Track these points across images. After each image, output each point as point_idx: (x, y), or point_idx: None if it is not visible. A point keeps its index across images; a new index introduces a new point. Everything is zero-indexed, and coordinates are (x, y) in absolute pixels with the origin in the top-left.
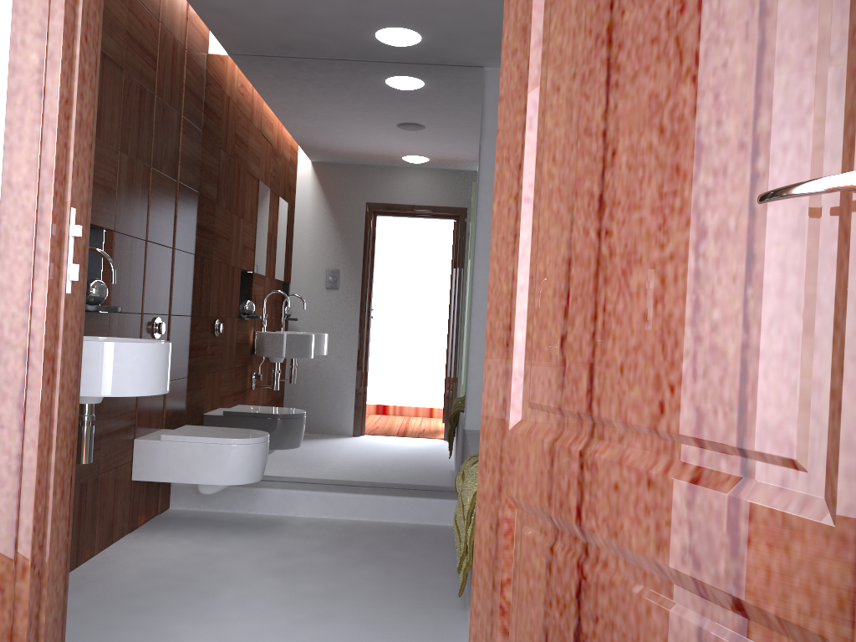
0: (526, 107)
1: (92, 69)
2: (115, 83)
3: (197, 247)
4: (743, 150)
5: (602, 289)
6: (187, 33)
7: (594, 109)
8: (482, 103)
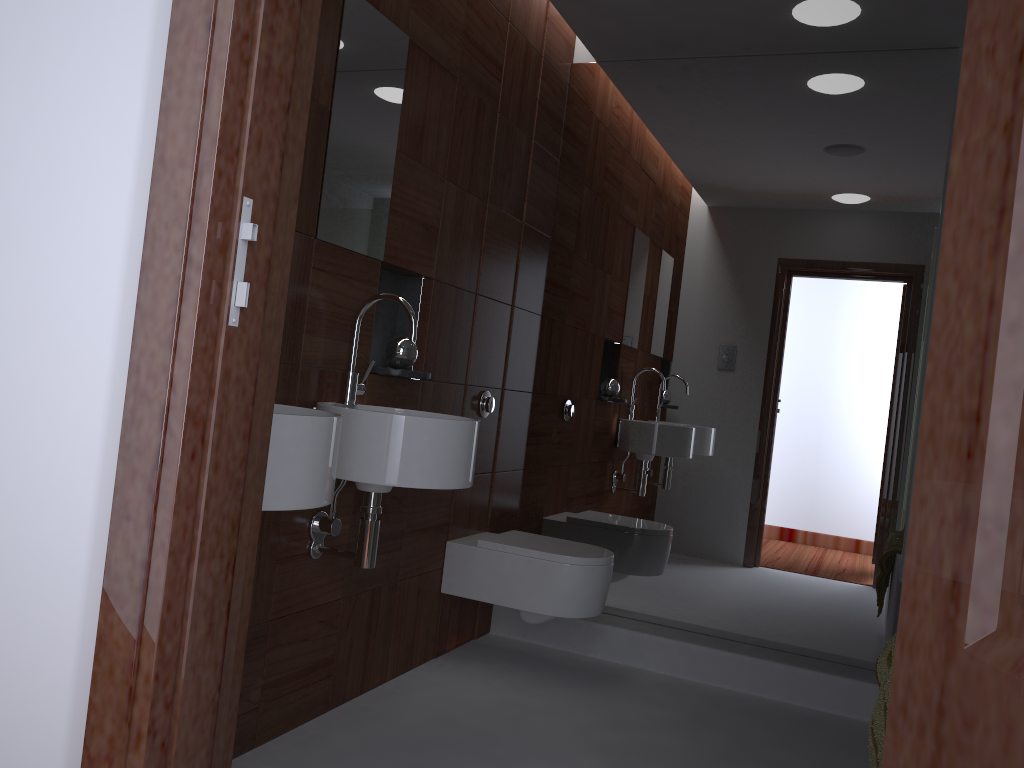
0: None
1: None
2: (445, 95)
3: (544, 307)
4: None
5: None
6: (545, 37)
7: None
8: (954, 101)
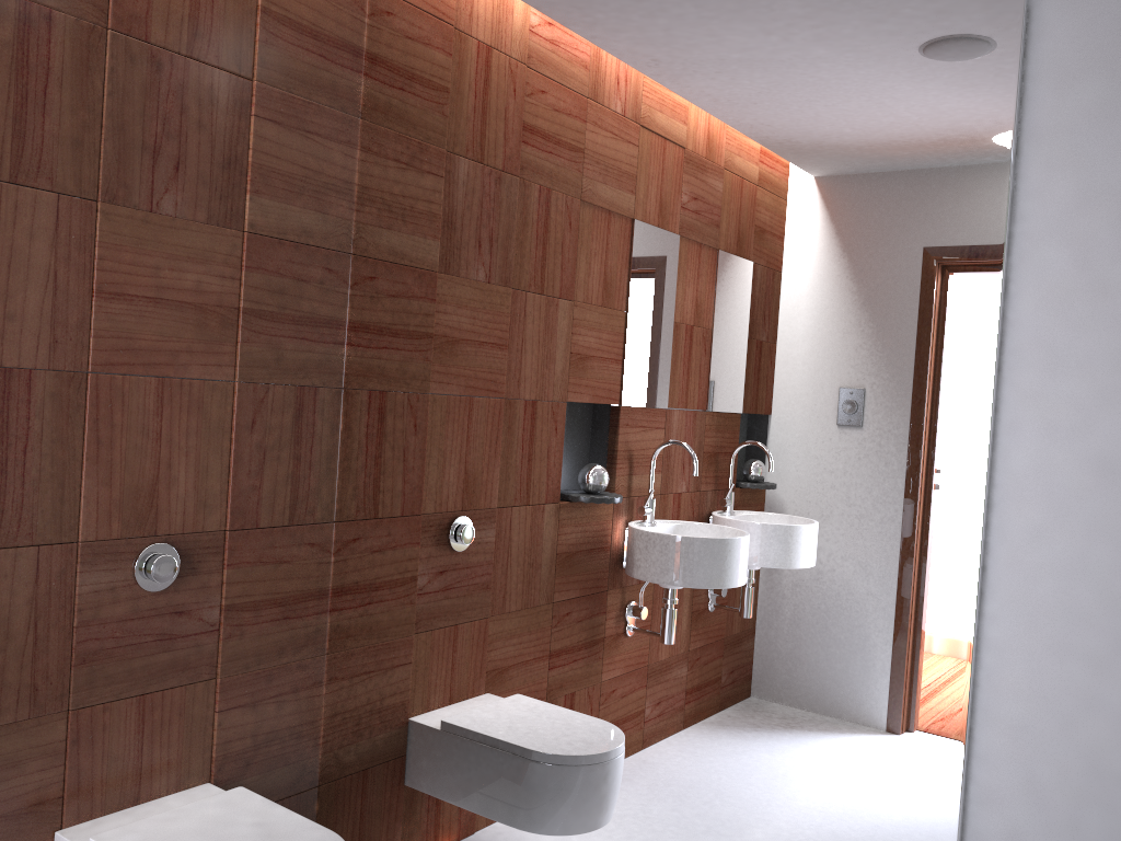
0: None
1: None
2: None
3: (347, 373)
4: None
5: None
6: None
7: None
8: None
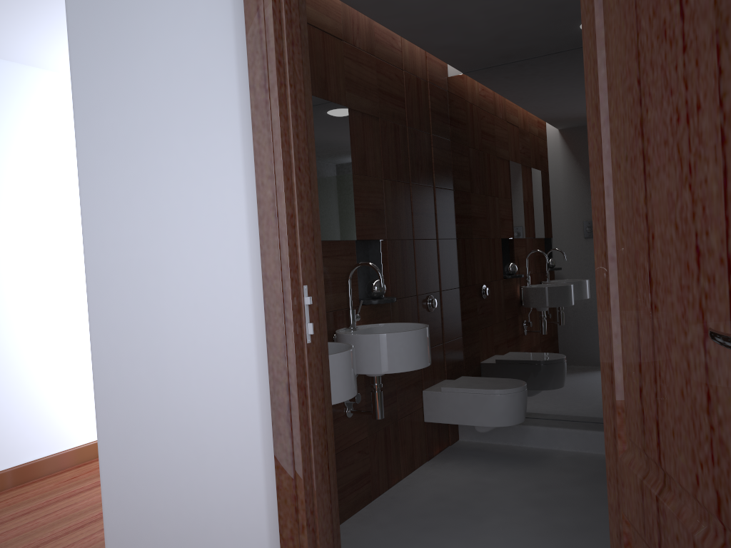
0: (603, 177)
1: (307, 187)
2: (374, 130)
3: (457, 233)
4: (722, 265)
5: (657, 356)
6: (427, 69)
7: (639, 193)
8: None
